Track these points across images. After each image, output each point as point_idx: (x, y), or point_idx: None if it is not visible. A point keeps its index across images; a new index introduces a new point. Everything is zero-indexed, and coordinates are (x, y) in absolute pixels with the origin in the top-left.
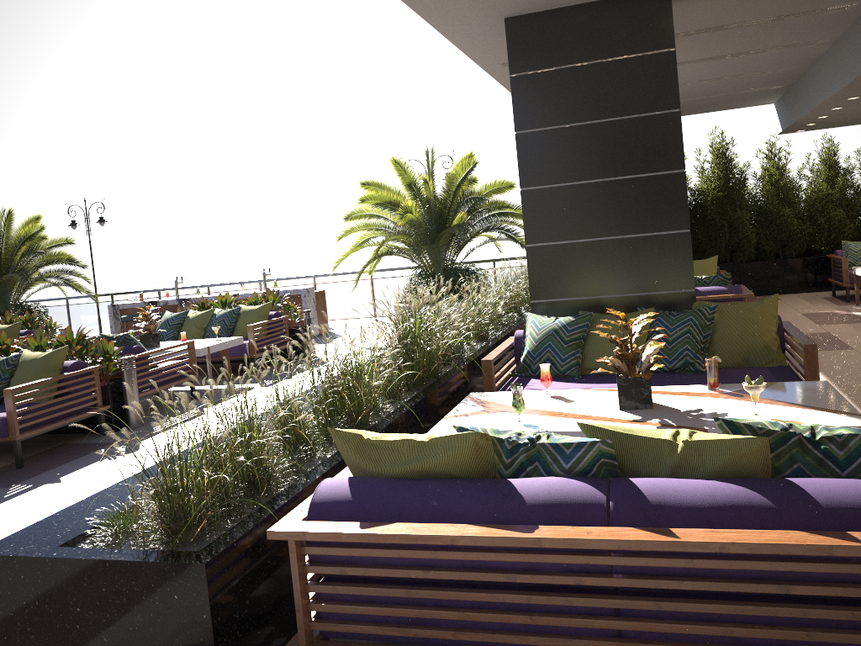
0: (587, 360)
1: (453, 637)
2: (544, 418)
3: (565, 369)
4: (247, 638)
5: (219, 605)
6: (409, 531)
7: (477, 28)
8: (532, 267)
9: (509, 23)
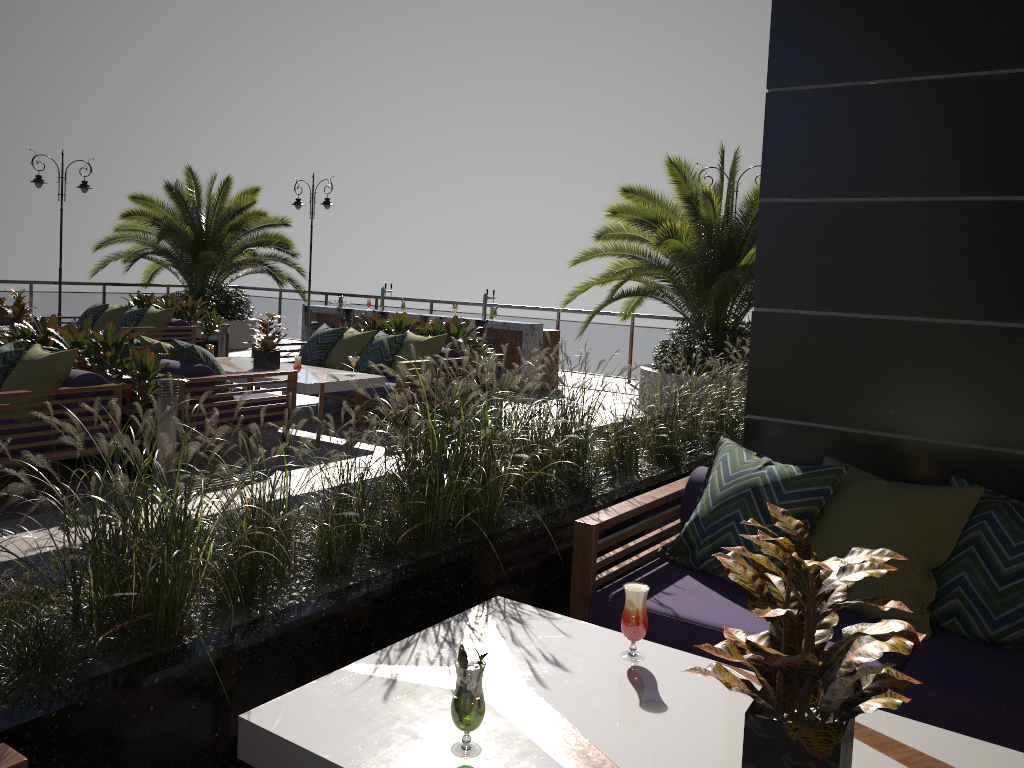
0: None
1: None
2: (531, 759)
3: None
4: None
5: None
6: None
7: None
8: (759, 352)
9: None
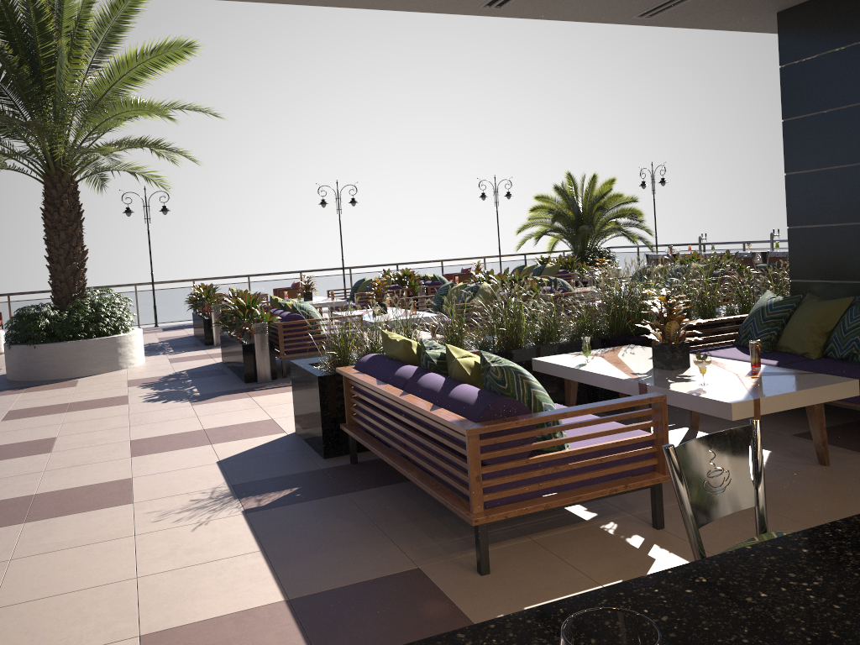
0: (781, 338)
1: (373, 431)
2: (603, 363)
3: None
4: (345, 419)
5: (325, 397)
6: (359, 376)
7: (767, 21)
8: (792, 248)
9: (780, 17)
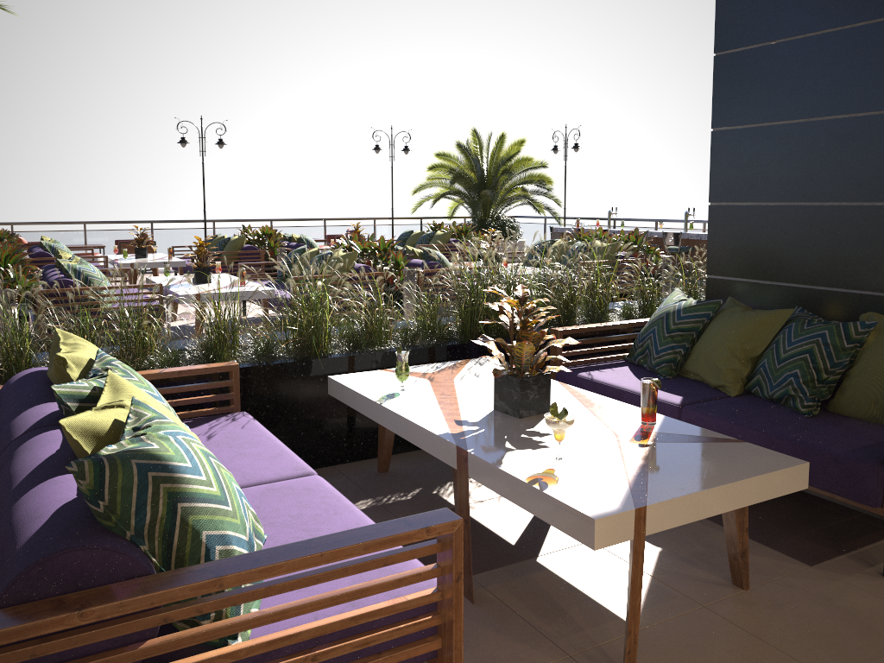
0: (689, 359)
1: None
2: (424, 394)
3: (655, 364)
4: None
5: None
6: None
7: None
8: (712, 233)
9: None
